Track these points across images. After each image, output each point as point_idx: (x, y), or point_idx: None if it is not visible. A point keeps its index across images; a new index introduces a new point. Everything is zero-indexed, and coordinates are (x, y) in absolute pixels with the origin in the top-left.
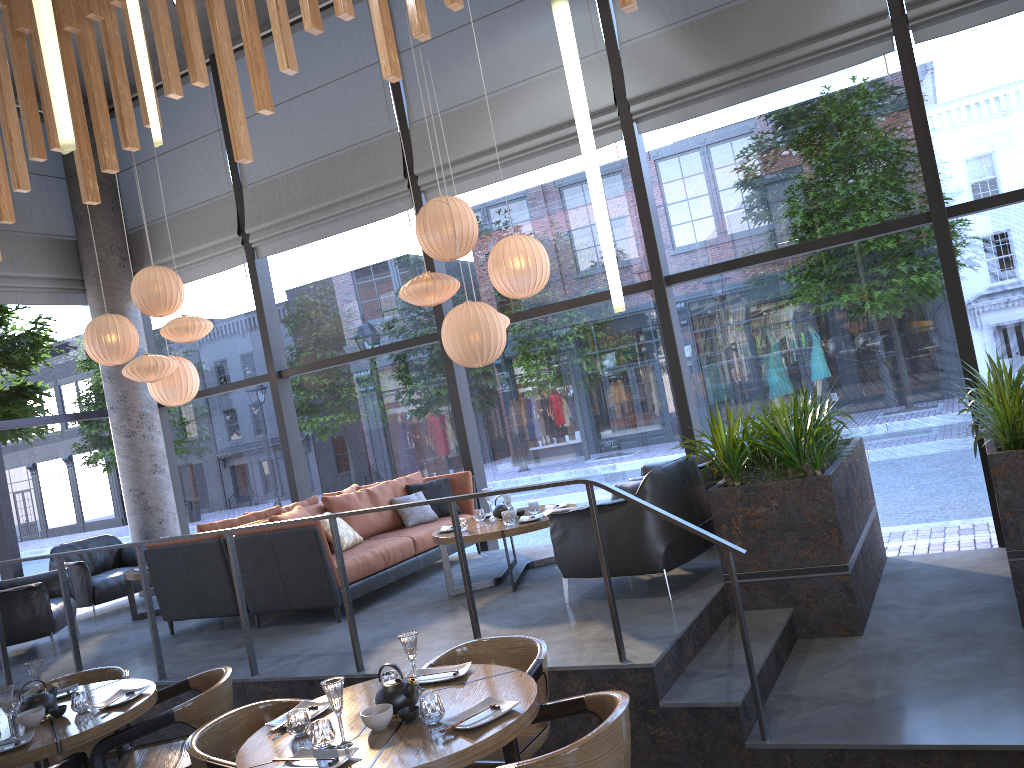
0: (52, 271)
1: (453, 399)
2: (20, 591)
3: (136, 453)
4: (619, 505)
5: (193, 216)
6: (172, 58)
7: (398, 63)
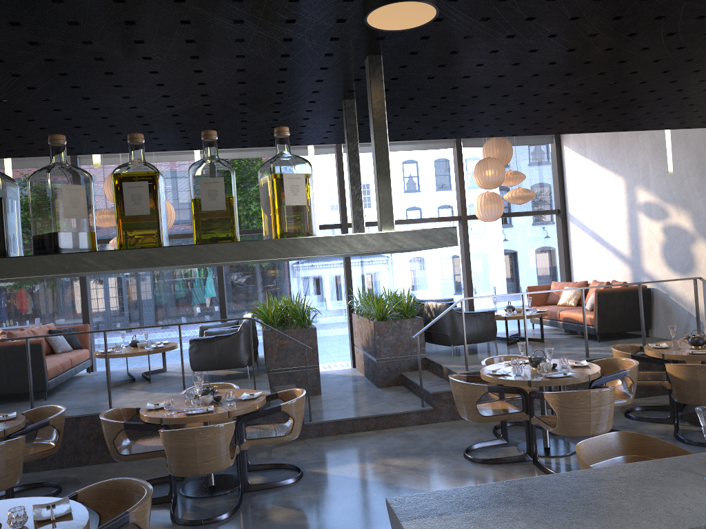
0: None
1: (82, 281)
2: None
3: None
4: (229, 336)
5: None
6: None
7: None
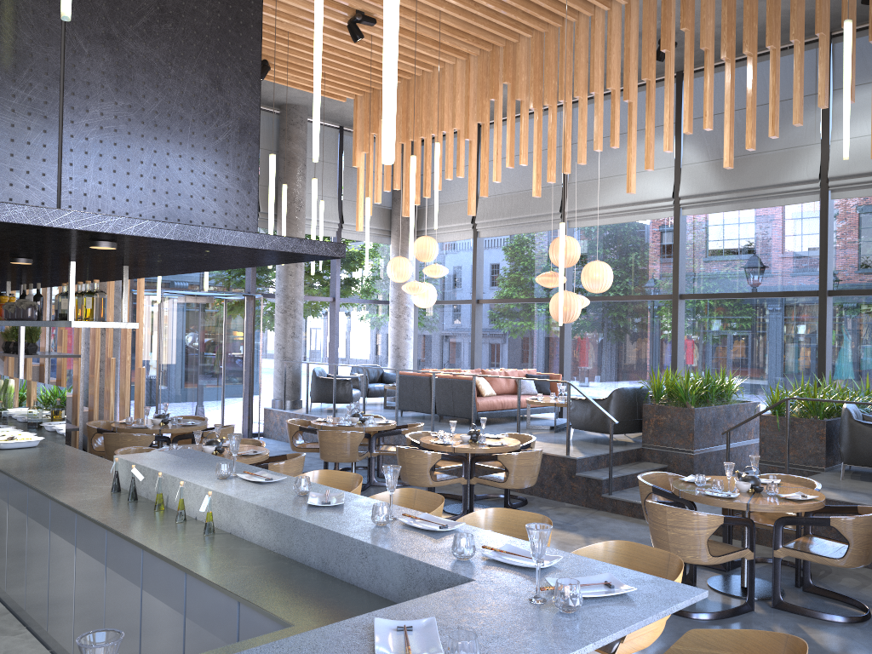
0: (377, 225)
1: (561, 334)
2: (341, 380)
3: (399, 327)
4: (599, 400)
5: (451, 207)
6: (451, 162)
7: (540, 190)
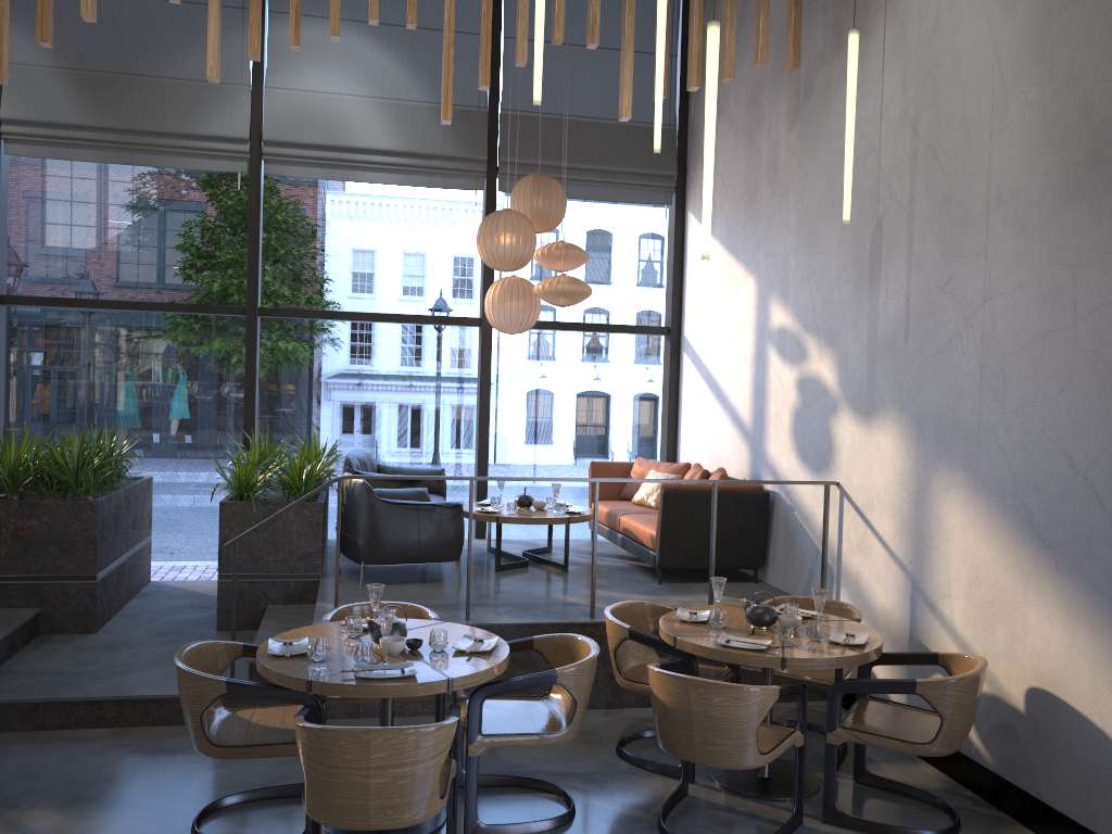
0: None
1: None
2: None
3: None
4: None
5: None
6: None
7: None
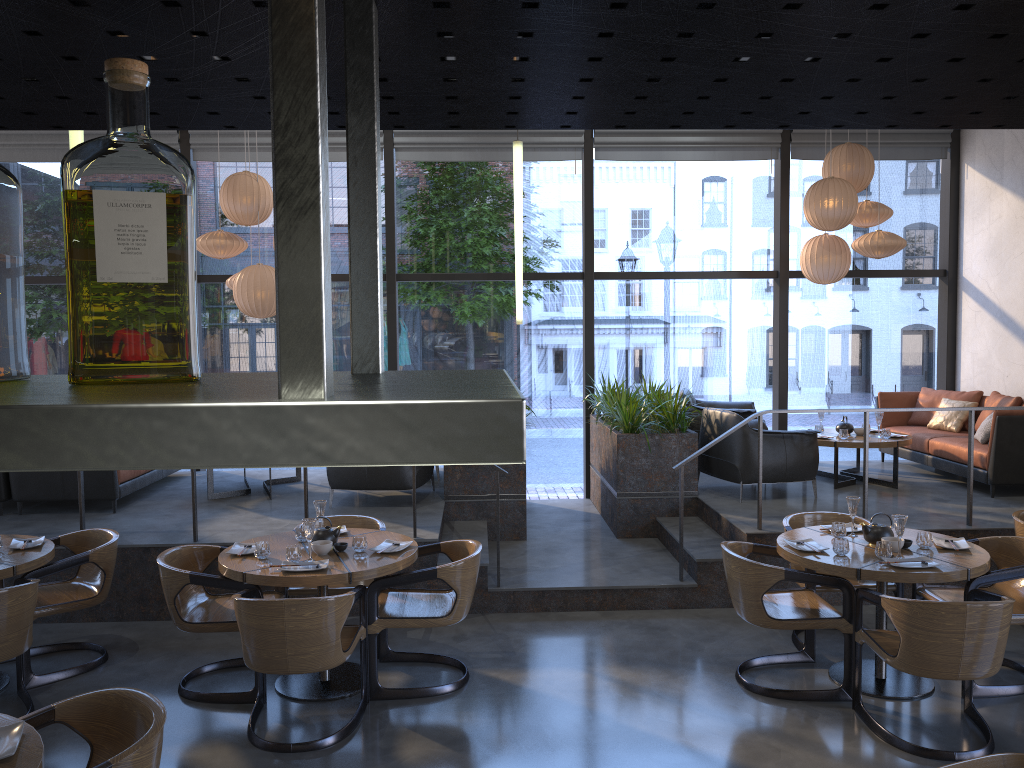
0: None
1: None
2: None
3: None
4: None
5: None
6: None
7: None
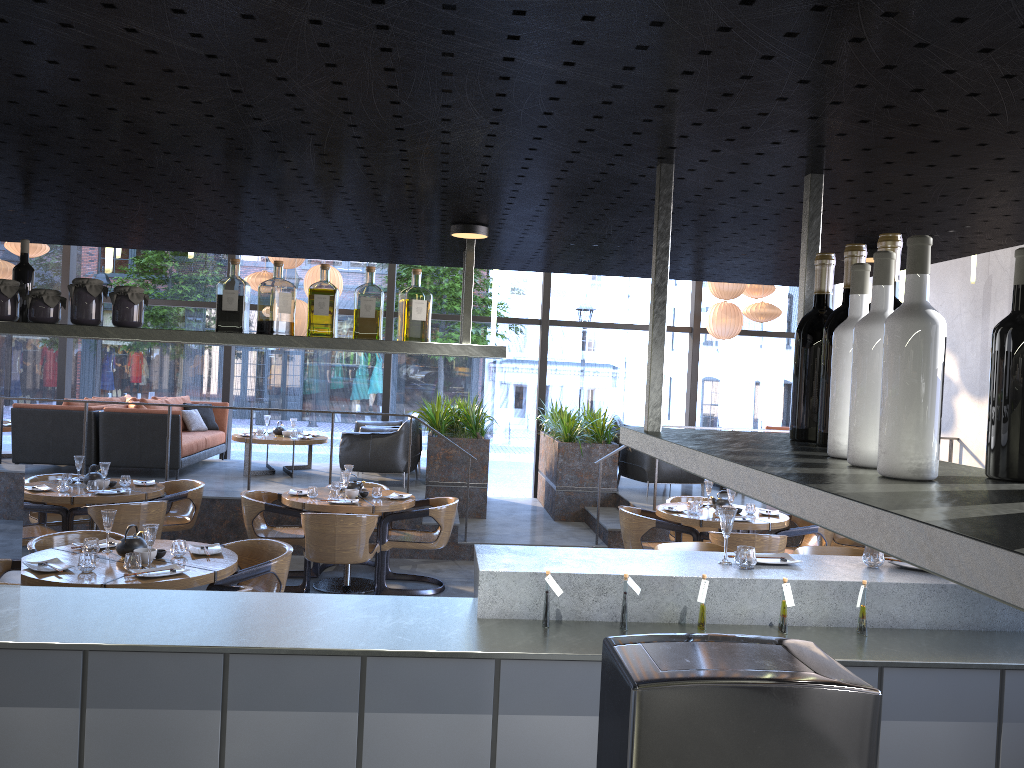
0: None
1: (226, 351)
2: None
3: None
4: (387, 435)
5: None
6: None
7: None
